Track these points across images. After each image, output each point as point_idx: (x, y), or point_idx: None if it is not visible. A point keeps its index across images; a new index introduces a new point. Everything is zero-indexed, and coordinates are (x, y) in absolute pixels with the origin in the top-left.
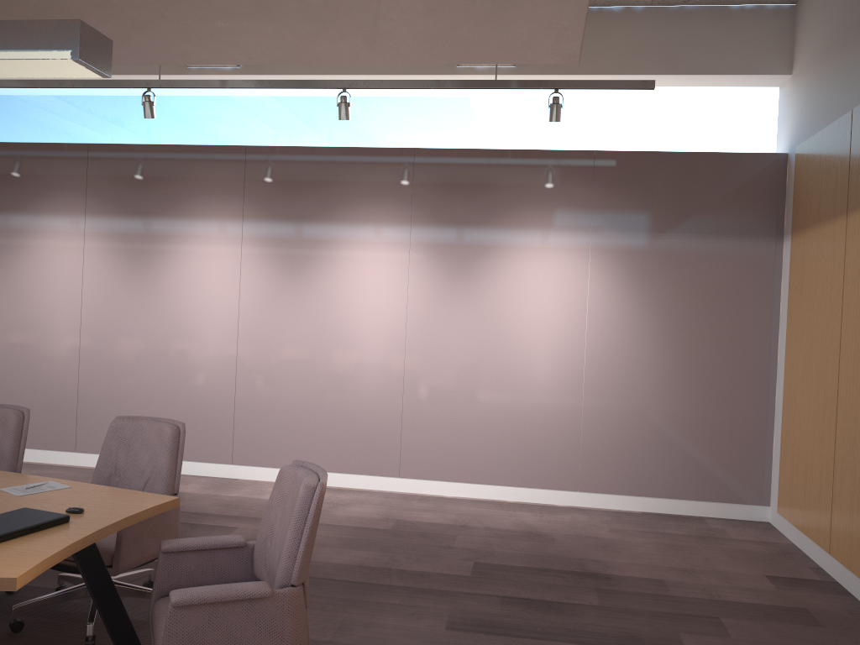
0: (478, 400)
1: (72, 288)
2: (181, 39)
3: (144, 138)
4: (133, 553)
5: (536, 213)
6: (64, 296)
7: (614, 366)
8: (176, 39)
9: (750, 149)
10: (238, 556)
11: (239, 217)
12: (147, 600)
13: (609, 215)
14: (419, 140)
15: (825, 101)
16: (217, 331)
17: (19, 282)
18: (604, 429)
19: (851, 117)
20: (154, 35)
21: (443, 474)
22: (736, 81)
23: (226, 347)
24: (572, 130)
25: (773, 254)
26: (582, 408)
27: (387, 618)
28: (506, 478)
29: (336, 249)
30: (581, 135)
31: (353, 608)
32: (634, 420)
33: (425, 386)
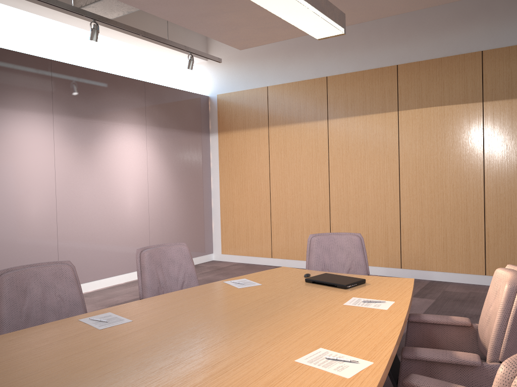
0: (101, 227)
1: None
2: None
3: None
4: None
5: (121, 113)
6: None
7: (160, 198)
8: None
9: (187, 91)
10: None
11: None
12: None
13: (152, 117)
14: (34, 52)
15: (242, 78)
16: None
17: None
18: (158, 231)
19: (266, 89)
20: None
21: (86, 278)
22: (186, 58)
23: None
24: (120, 66)
25: (207, 141)
26: (149, 222)
27: None
28: (119, 270)
29: None
30: (124, 70)
31: None
32: (169, 224)
33: (70, 223)
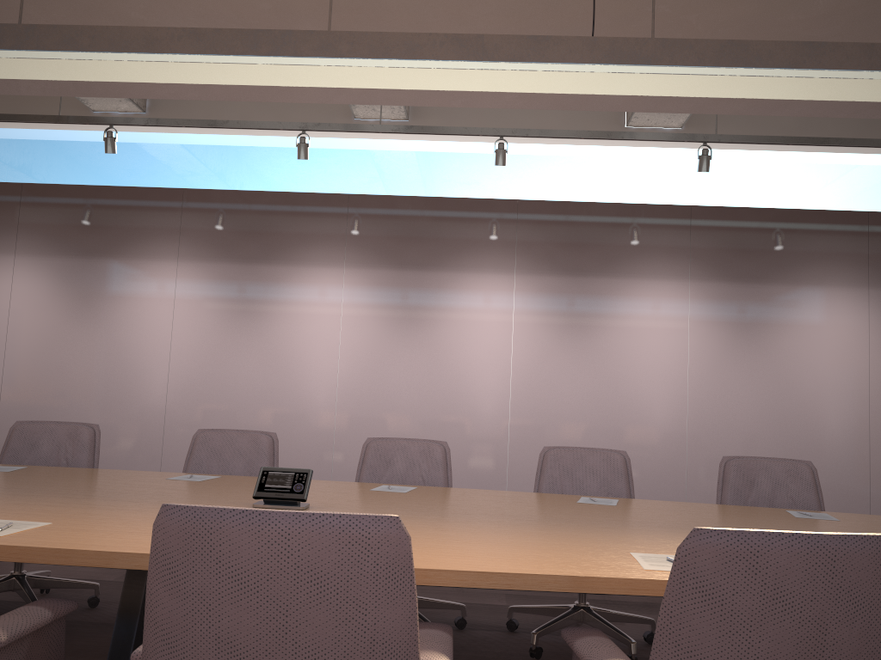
0: None
1: (500, 348)
2: None
3: (555, 196)
4: None
5: None
6: (491, 356)
7: None
8: None
9: None
10: None
11: (685, 276)
12: None
13: None
14: (848, 205)
15: None
16: (664, 393)
17: (439, 341)
18: None
19: None
20: None
21: None
22: None
23: (675, 409)
24: None
25: None
26: None
27: None
28: None
29: (791, 310)
30: None
31: None
32: None
33: None
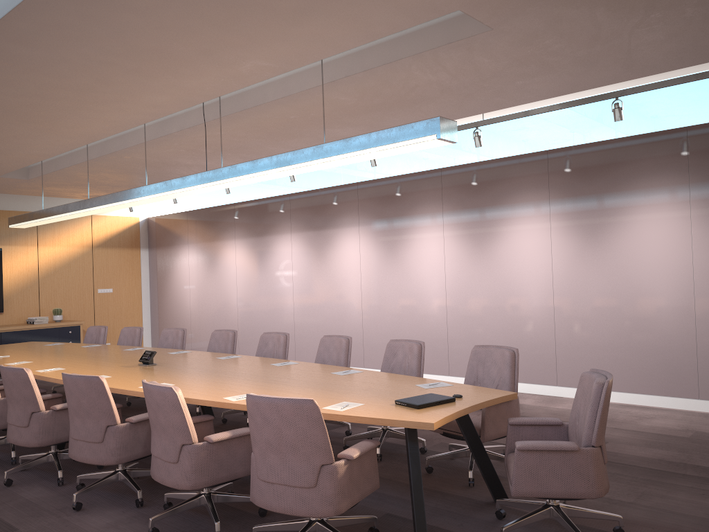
0: None
1: (438, 265)
2: (495, 96)
3: (475, 157)
4: (492, 430)
5: None
6: (434, 271)
7: None
8: (491, 97)
9: None
10: (557, 431)
11: (546, 202)
12: (503, 465)
13: None
14: (691, 118)
15: None
16: (537, 287)
17: (407, 264)
18: None
19: None
20: (477, 98)
21: None
22: None
23: (545, 299)
24: None
25: None
26: None
27: (680, 494)
28: None
29: (625, 217)
30: None
31: (652, 485)
32: None
33: None
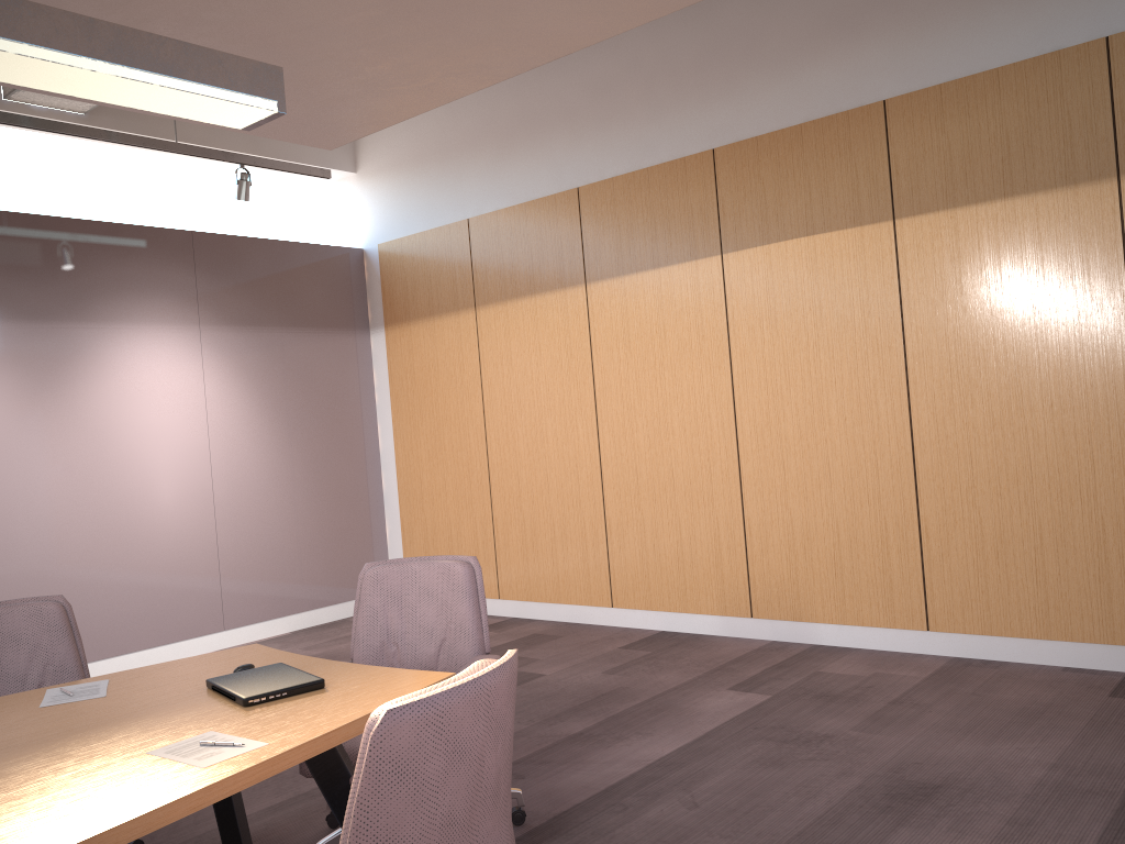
0: (92, 549)
1: None
2: None
3: None
4: None
5: (135, 303)
6: None
7: (243, 478)
8: None
9: (318, 241)
10: None
11: None
12: None
13: (216, 306)
14: None
15: (422, 206)
16: None
17: None
18: (242, 551)
19: (467, 225)
20: None
21: None
22: None
23: None
24: (142, 202)
25: (364, 346)
26: (216, 532)
27: None
28: (142, 640)
29: None
30: (154, 210)
31: None
32: (270, 534)
33: (14, 546)
